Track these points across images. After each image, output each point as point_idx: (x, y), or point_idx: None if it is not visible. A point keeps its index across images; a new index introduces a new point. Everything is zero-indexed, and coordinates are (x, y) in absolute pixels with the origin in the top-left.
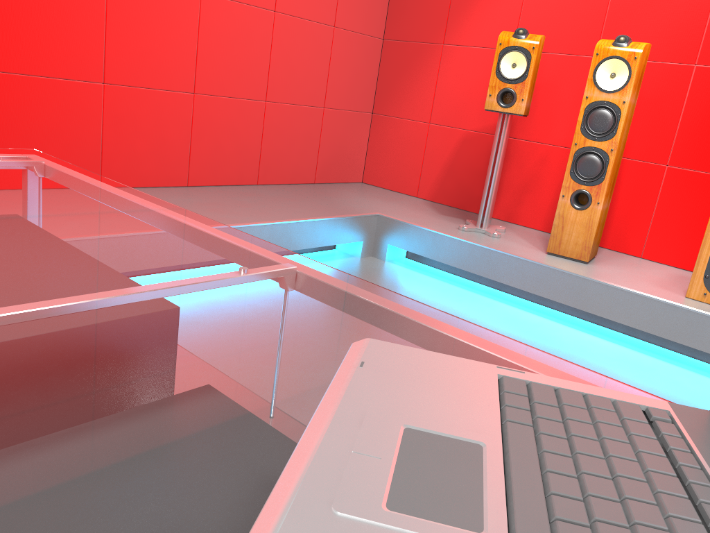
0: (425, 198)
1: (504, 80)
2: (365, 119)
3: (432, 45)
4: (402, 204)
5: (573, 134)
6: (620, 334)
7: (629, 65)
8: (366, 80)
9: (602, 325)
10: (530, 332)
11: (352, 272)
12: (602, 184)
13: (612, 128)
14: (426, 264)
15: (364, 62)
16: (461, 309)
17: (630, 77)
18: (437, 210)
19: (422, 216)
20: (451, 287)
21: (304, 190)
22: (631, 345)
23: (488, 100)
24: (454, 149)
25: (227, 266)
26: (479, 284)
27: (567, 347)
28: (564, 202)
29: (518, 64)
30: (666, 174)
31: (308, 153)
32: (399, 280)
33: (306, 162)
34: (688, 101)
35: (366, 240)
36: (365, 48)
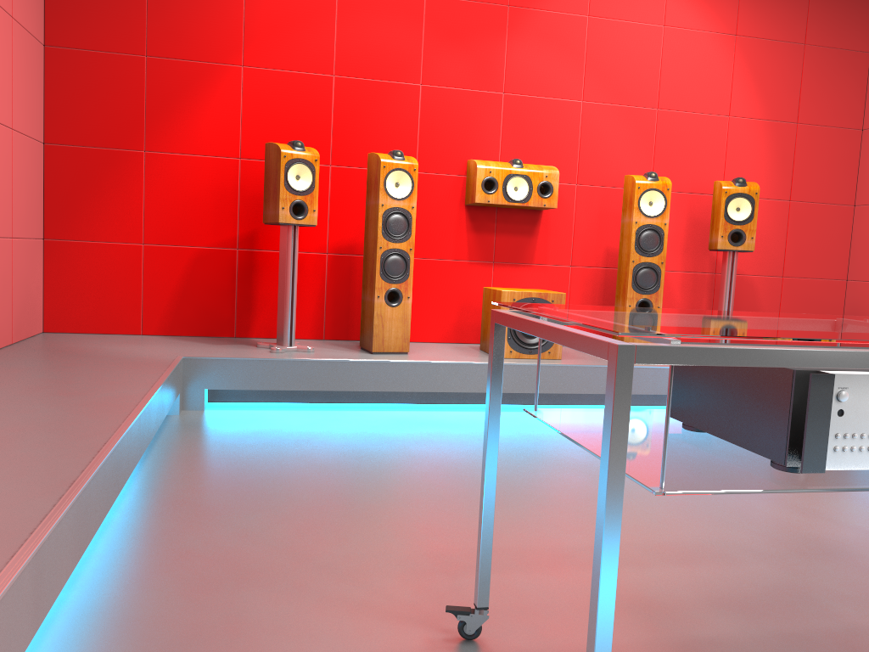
0: (155, 334)
1: (294, 192)
2: (39, 248)
3: (128, 152)
4: (160, 343)
5: (323, 239)
6: (458, 405)
7: (411, 176)
8: (37, 197)
9: (438, 403)
10: (426, 422)
11: (212, 428)
12: (409, 280)
13: (407, 230)
14: (238, 401)
15: (34, 174)
16: (355, 424)
17: (414, 186)
18: (201, 342)
19: (213, 349)
20: (305, 412)
21: (37, 353)
22: (478, 409)
23: (282, 213)
24: (186, 270)
25: (868, 319)
26: (311, 403)
27: (462, 423)
28: (379, 302)
29: (302, 175)
30: (414, 265)
31: (6, 303)
32: (262, 421)
33: (5, 316)
34: (417, 202)
35: (180, 391)
36: (33, 155)
